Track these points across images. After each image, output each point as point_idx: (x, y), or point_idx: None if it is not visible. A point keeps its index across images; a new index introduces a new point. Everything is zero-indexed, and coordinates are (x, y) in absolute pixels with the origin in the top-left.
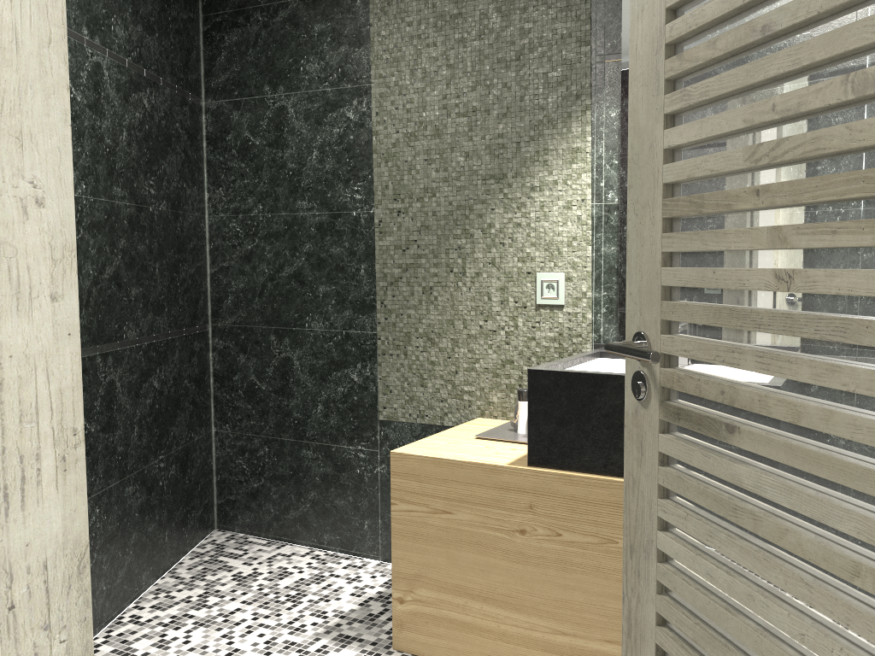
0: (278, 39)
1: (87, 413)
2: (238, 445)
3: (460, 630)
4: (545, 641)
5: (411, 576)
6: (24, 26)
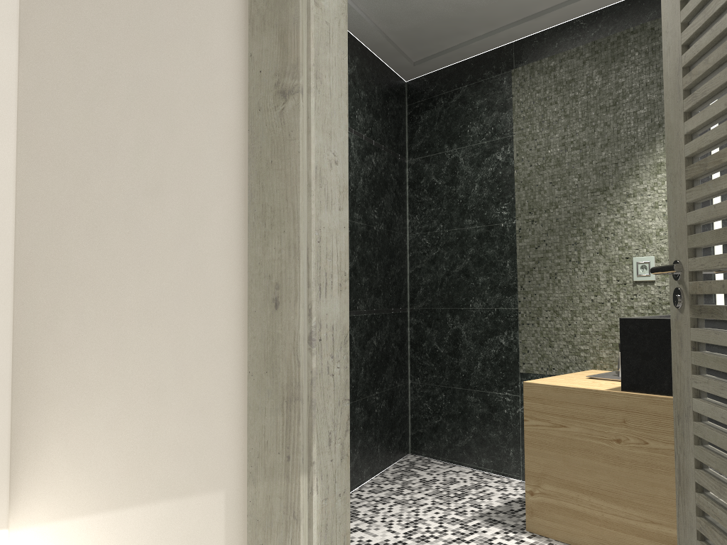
0: (453, 113)
1: None
2: (425, 392)
3: (574, 517)
4: (638, 527)
5: (538, 475)
6: (333, 87)
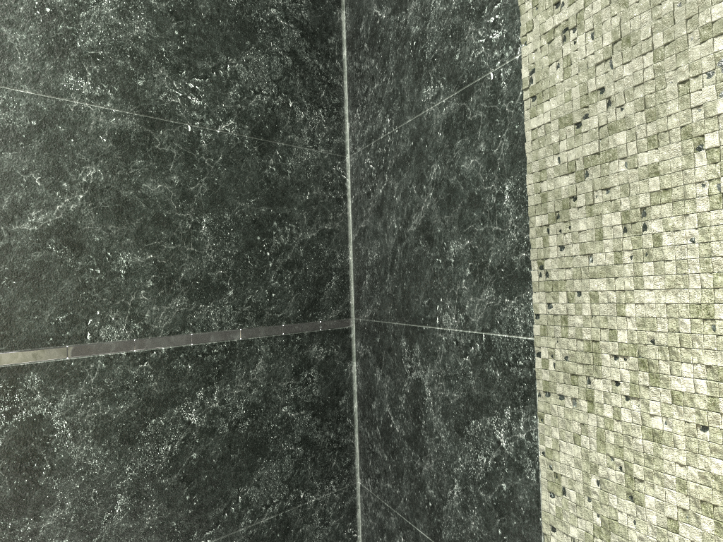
0: None
1: None
2: (378, 517)
3: None
4: None
5: None
6: None
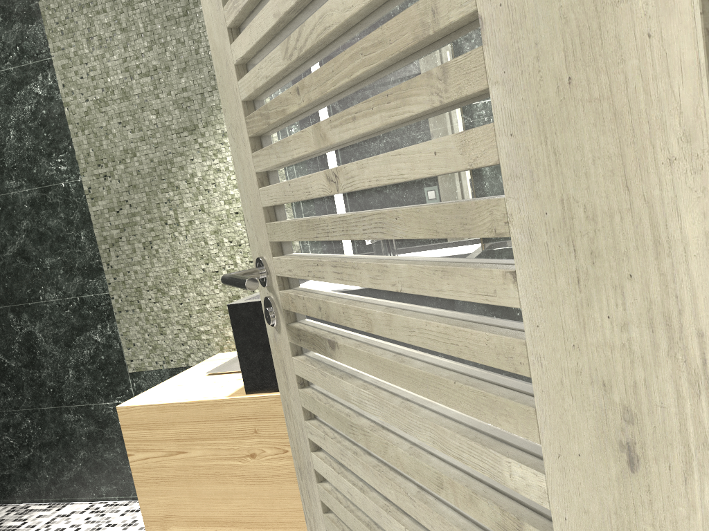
0: None
1: None
2: (1, 422)
3: None
4: None
5: (161, 518)
6: None
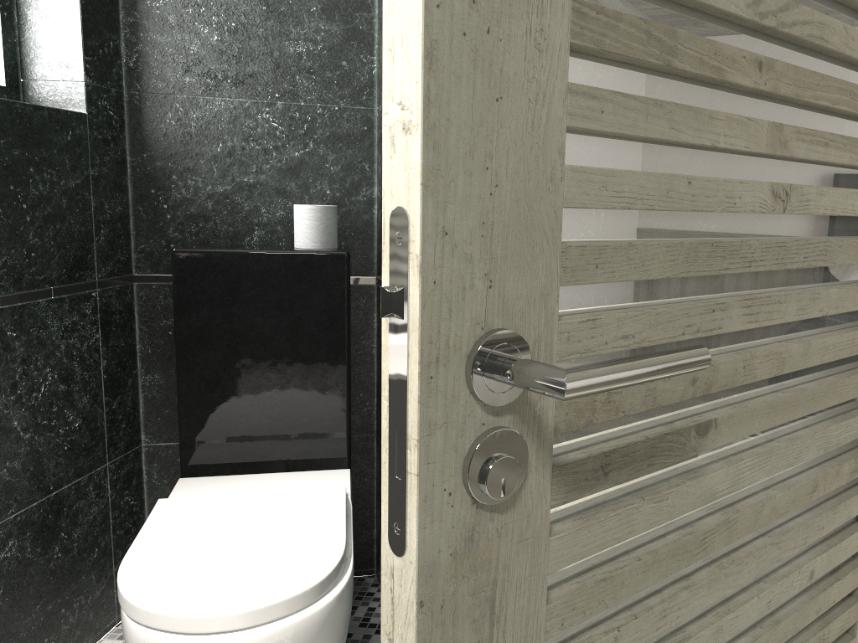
0: None
1: None
2: None
3: None
4: None
5: None
6: None
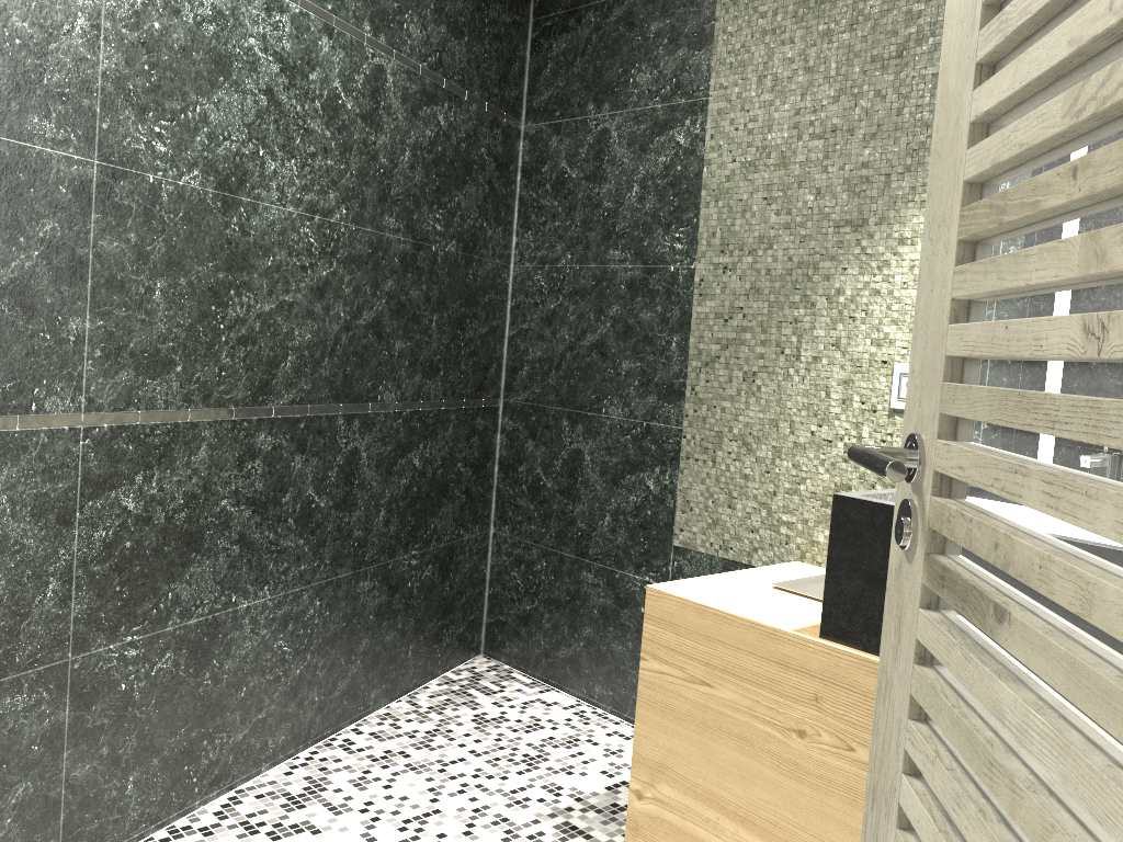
0: (609, 44)
1: (317, 484)
2: (515, 553)
3: None
4: None
5: (654, 765)
6: None
